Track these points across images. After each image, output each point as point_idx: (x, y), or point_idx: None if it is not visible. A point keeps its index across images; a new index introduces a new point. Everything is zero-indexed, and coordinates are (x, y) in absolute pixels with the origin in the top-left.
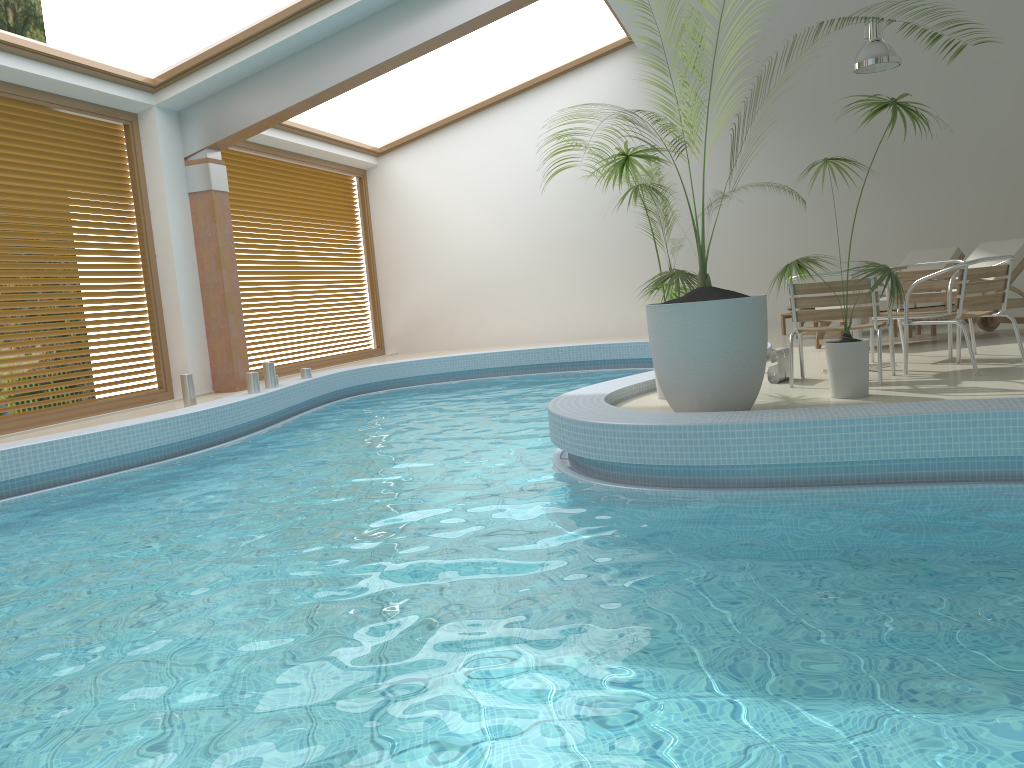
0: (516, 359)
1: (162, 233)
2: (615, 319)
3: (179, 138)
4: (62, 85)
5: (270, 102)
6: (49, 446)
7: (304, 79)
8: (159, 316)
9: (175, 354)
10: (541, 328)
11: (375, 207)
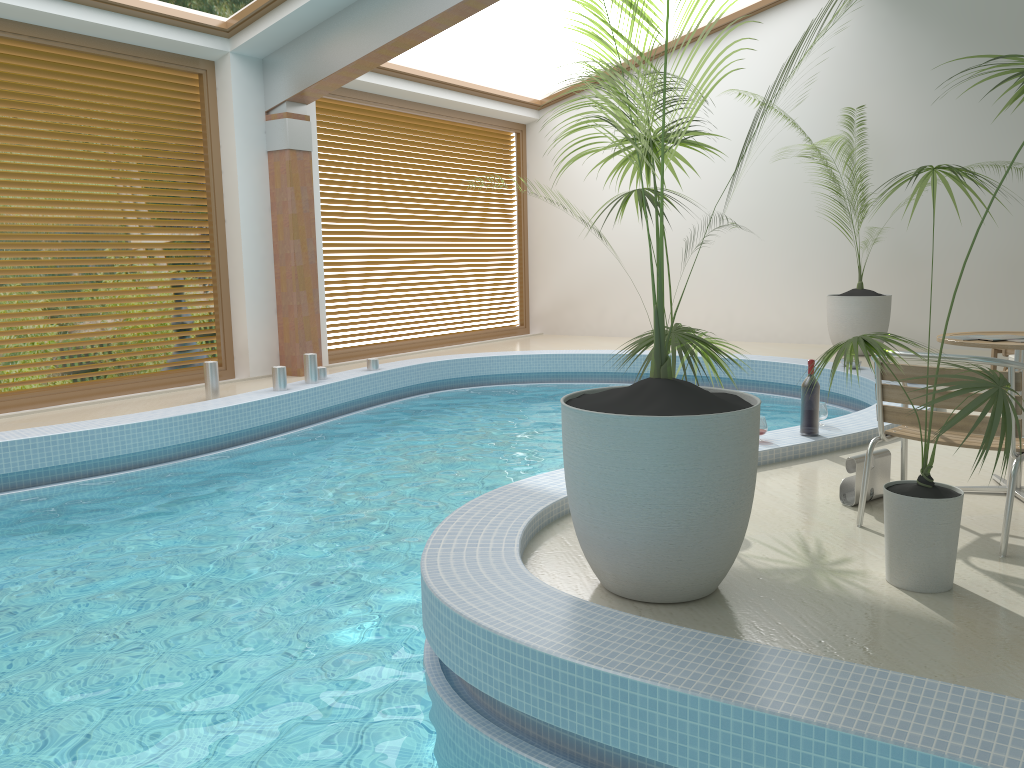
0: (640, 365)
1: (231, 196)
2: (791, 321)
3: (260, 89)
4: (107, 29)
5: (347, 49)
6: None
7: (382, 21)
8: (223, 287)
9: (238, 330)
10: (701, 322)
11: (532, 167)
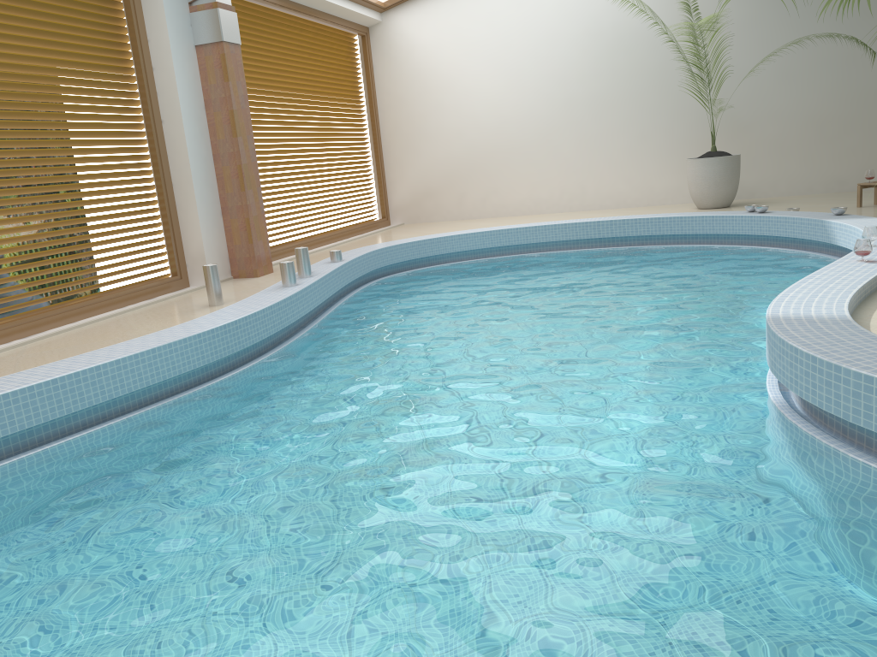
0: (551, 234)
1: (168, 94)
2: (638, 187)
3: None
4: None
5: None
6: (52, 386)
7: None
8: (169, 192)
9: (189, 236)
10: (557, 197)
11: (379, 68)
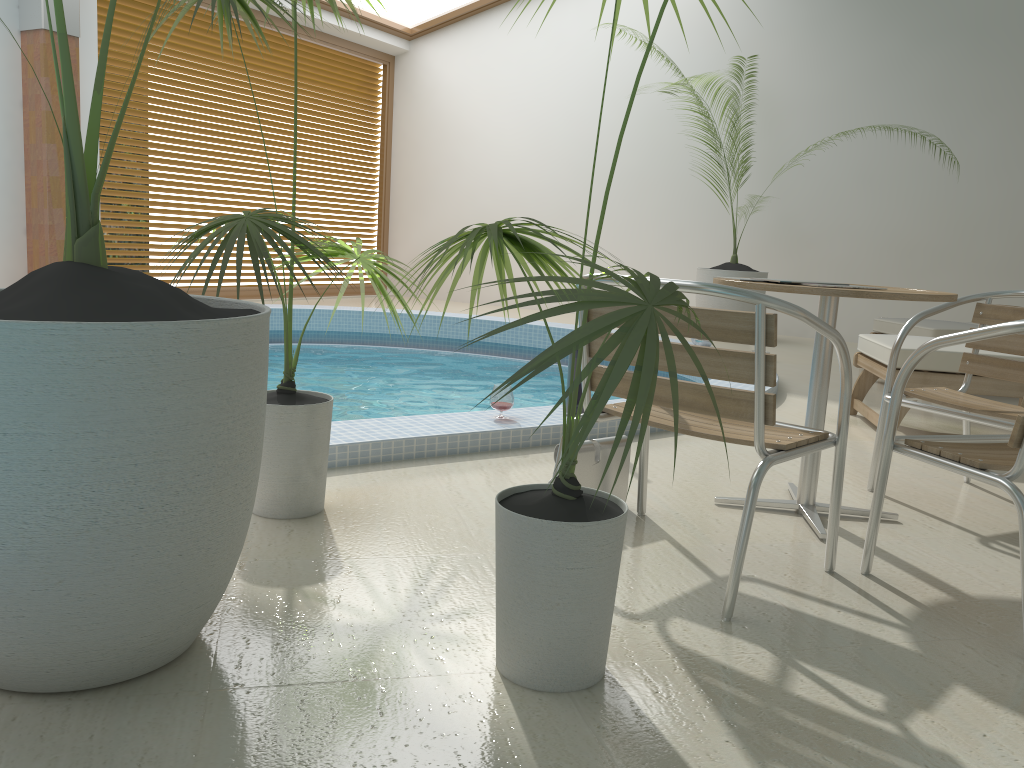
0: (475, 332)
1: None
2: None
3: None
4: None
5: None
6: None
7: None
8: None
9: None
10: None
11: (399, 106)
